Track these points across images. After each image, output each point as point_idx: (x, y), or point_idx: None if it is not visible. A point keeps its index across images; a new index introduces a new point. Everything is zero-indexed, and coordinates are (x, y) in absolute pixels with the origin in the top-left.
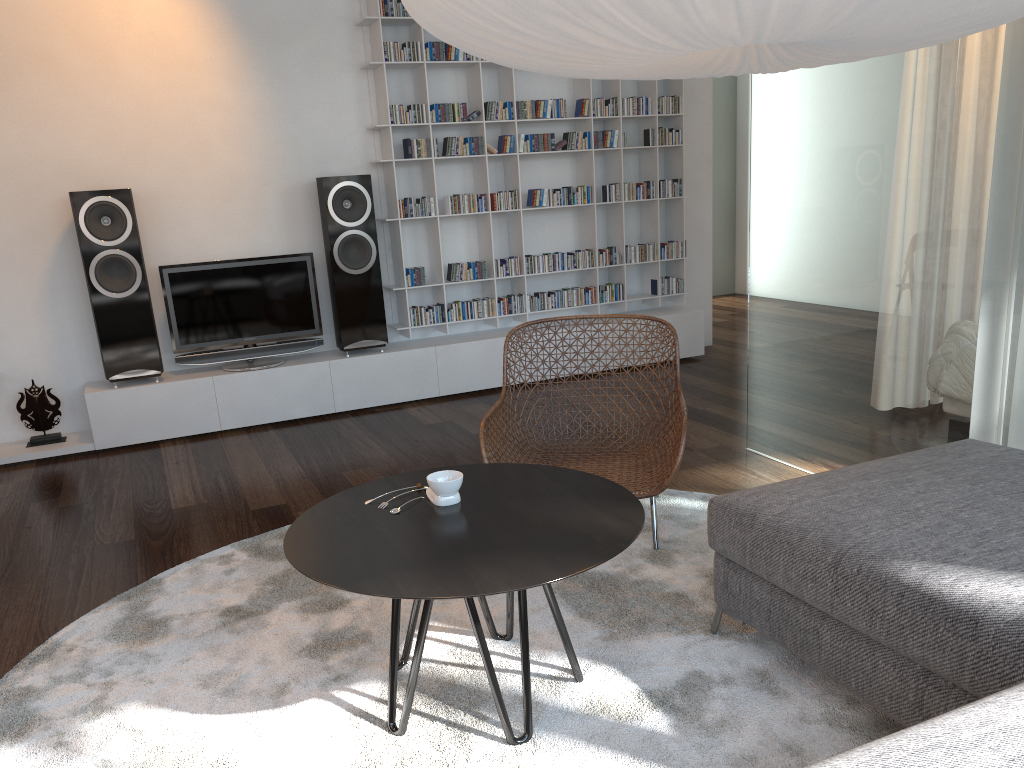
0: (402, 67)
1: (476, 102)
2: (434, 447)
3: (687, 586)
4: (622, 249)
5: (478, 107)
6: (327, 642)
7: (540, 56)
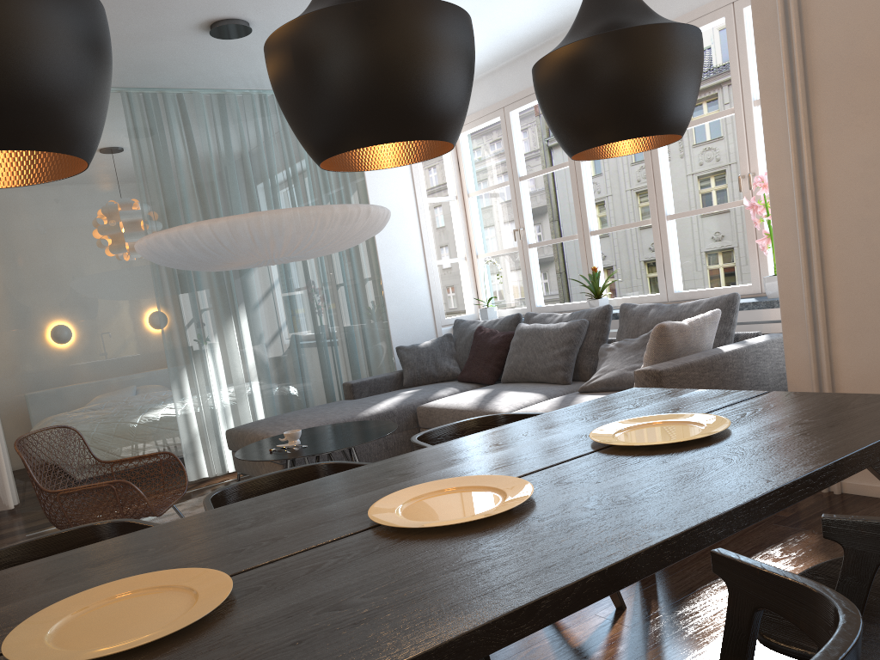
0: None
1: None
2: None
3: None
4: None
5: None
6: None
7: (289, 249)
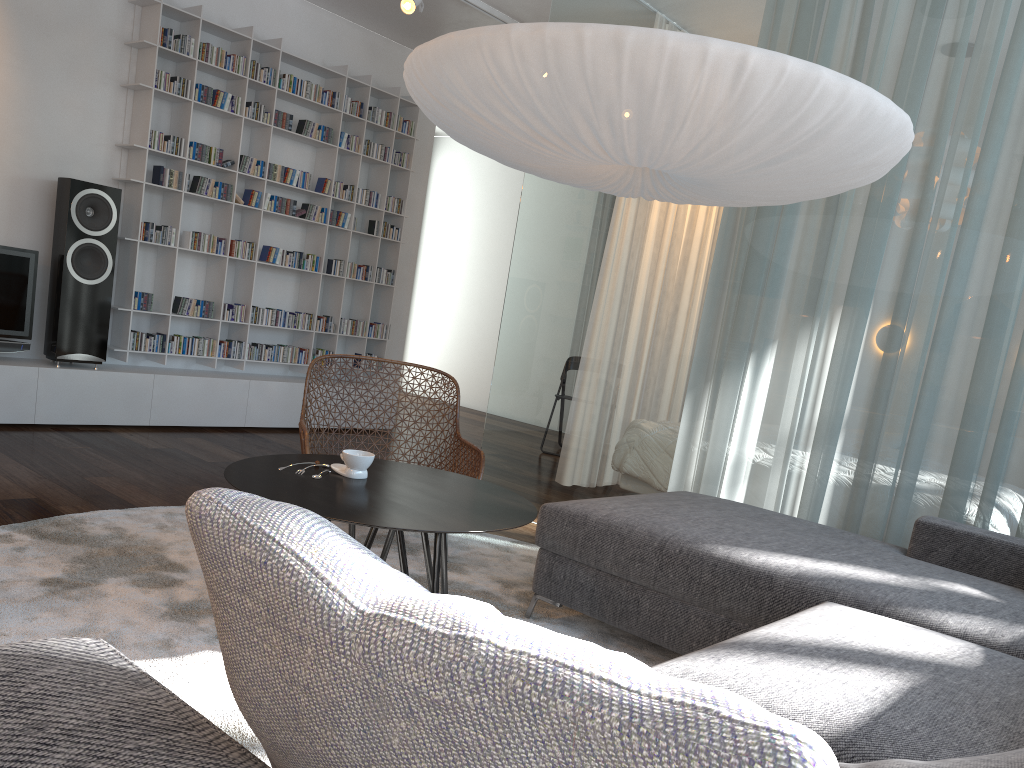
0: (165, 98)
1: (231, 152)
2: (174, 468)
3: (488, 587)
4: (337, 320)
5: (232, 157)
6: (185, 610)
7: (523, 134)
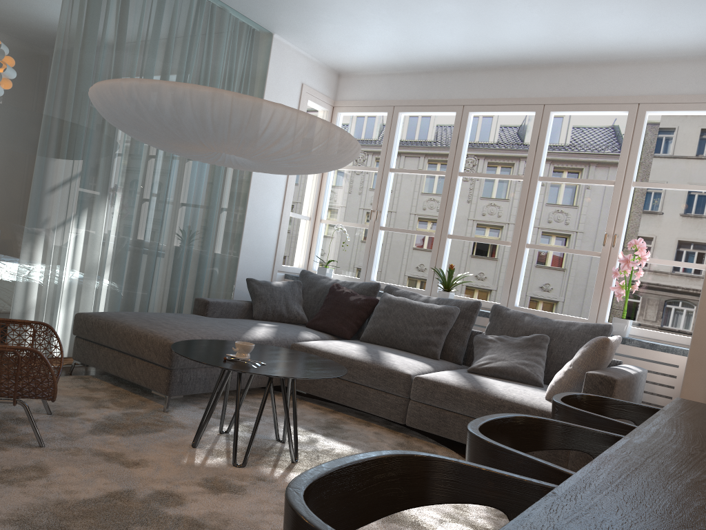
0: None
1: None
2: None
3: (113, 411)
4: None
5: None
6: (222, 489)
7: (278, 155)
